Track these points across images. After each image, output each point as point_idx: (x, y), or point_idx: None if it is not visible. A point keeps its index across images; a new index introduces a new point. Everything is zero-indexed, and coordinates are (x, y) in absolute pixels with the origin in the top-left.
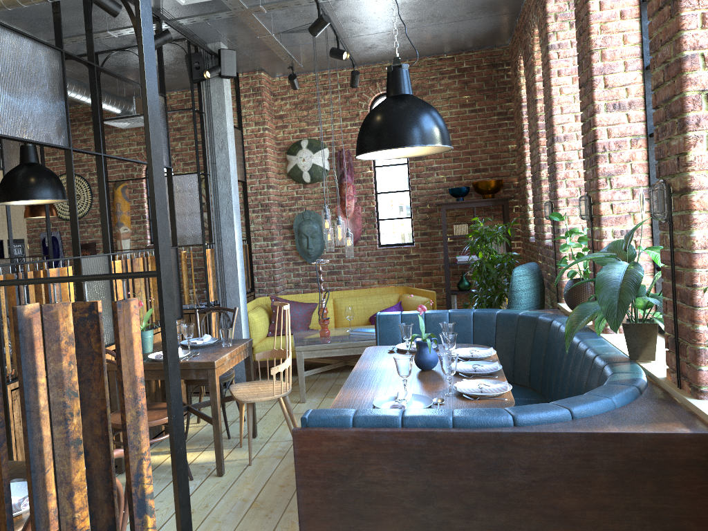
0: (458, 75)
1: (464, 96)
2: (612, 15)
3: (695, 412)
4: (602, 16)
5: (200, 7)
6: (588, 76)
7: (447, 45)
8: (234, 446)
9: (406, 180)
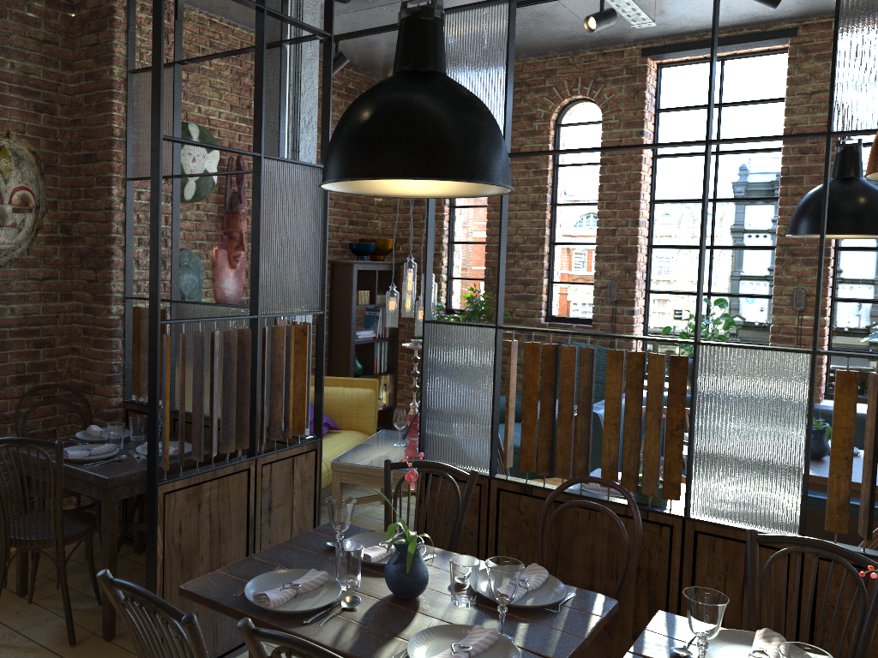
0: (346, 95)
1: None
2: None
3: None
4: None
5: None
6: None
7: (369, 56)
8: None
9: None
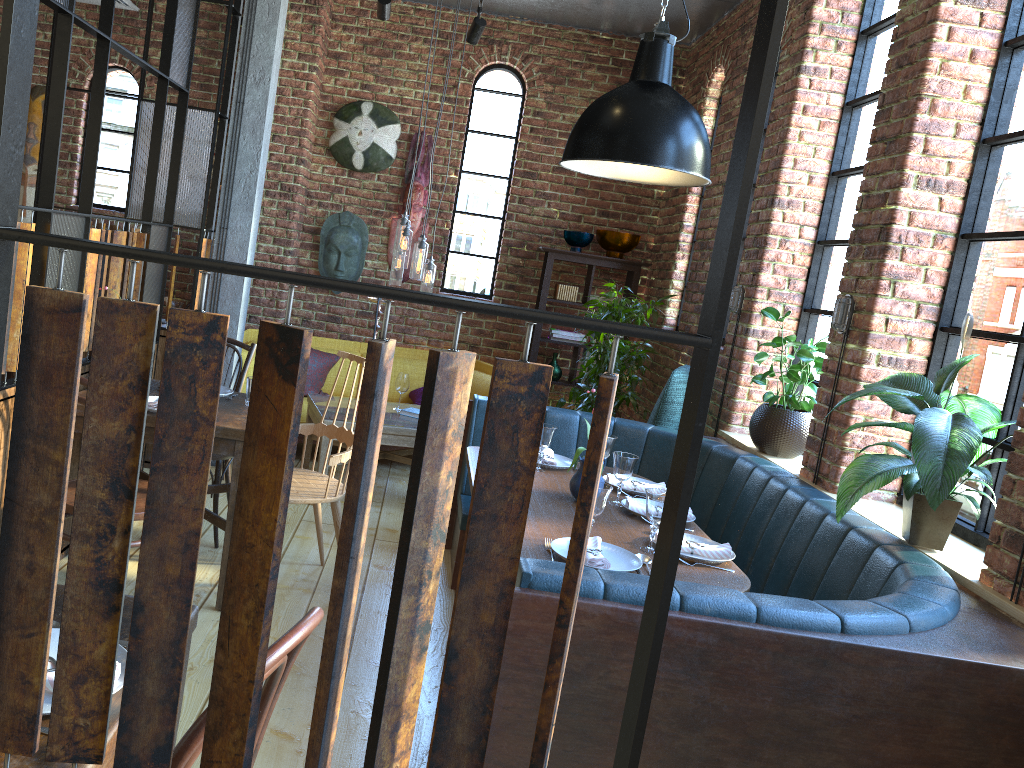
0: (612, 69)
1: None
2: (961, 52)
3: None
4: (948, 50)
5: None
6: (903, 130)
7: (613, 20)
8: None
9: (501, 202)
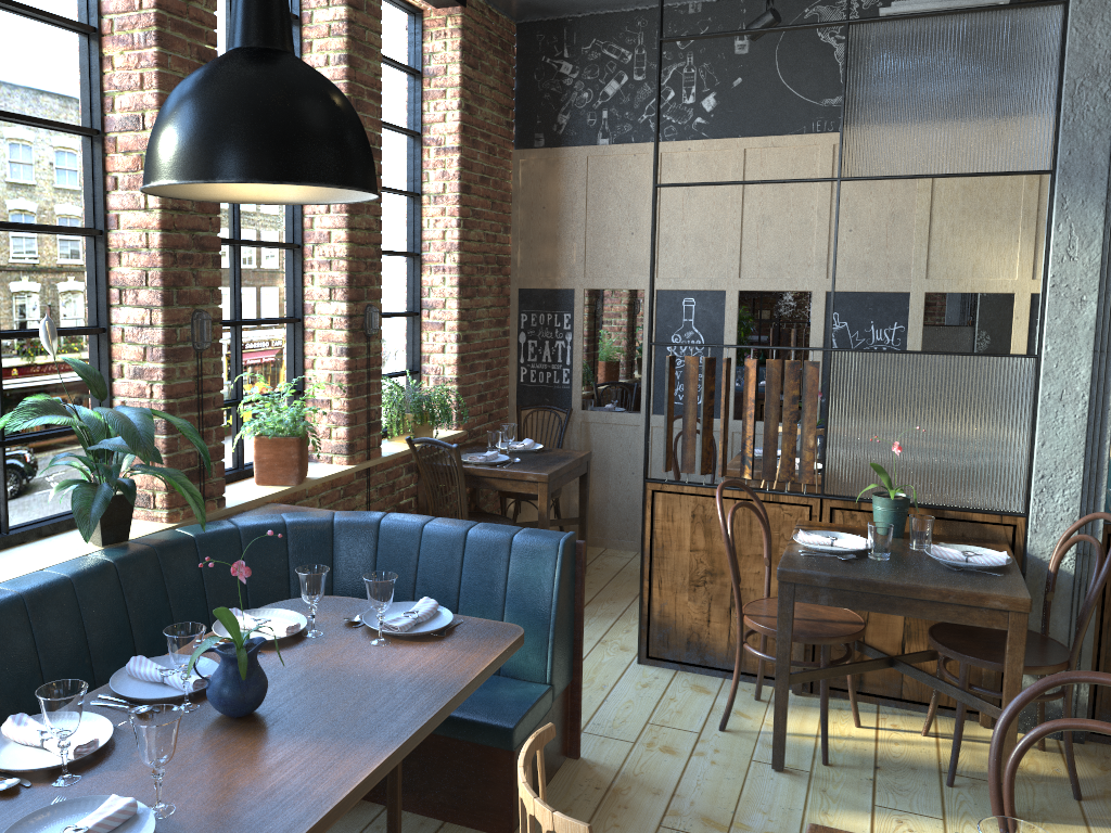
0: None
1: None
2: None
3: (244, 508)
4: None
5: None
6: None
7: None
8: None
9: None
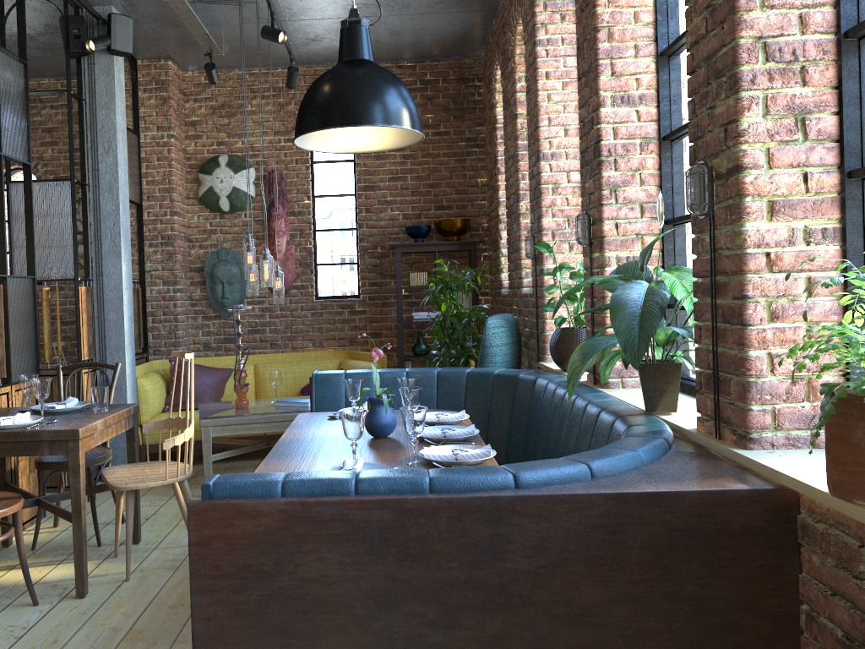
0: (421, 88)
1: (427, 114)
2: None
3: (747, 465)
4: None
5: None
6: (592, 60)
7: (409, 48)
8: (105, 557)
9: (352, 215)
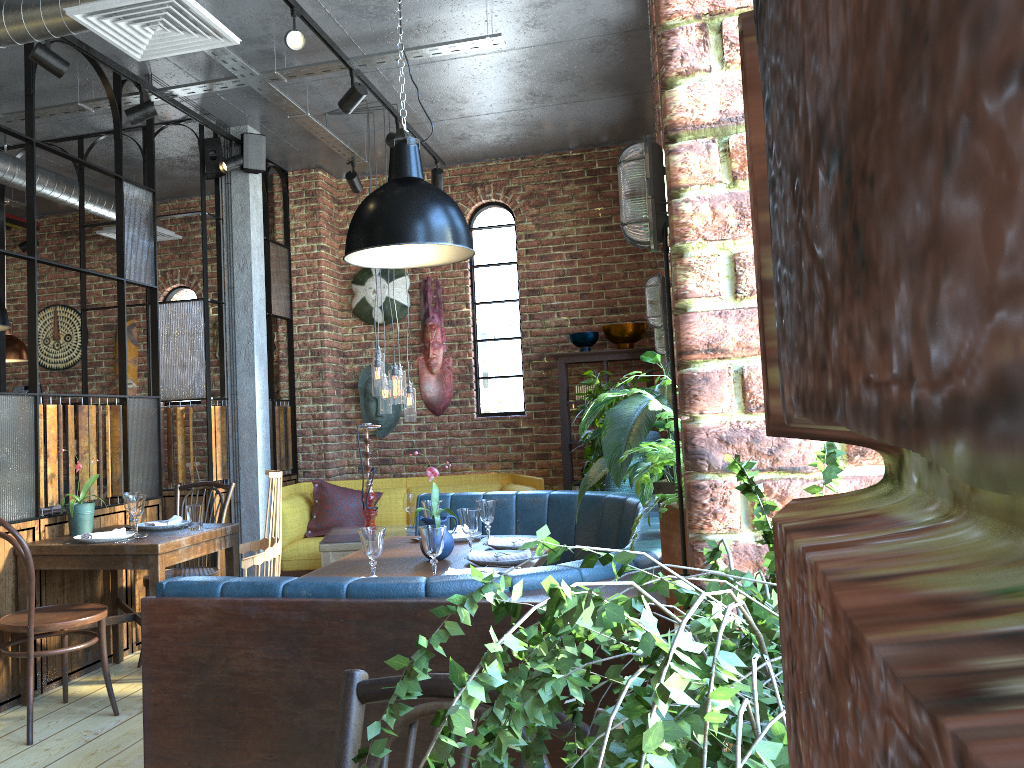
0: (588, 179)
1: (596, 208)
2: None
3: None
4: None
5: (203, 75)
6: None
7: (569, 137)
8: None
9: (517, 322)
